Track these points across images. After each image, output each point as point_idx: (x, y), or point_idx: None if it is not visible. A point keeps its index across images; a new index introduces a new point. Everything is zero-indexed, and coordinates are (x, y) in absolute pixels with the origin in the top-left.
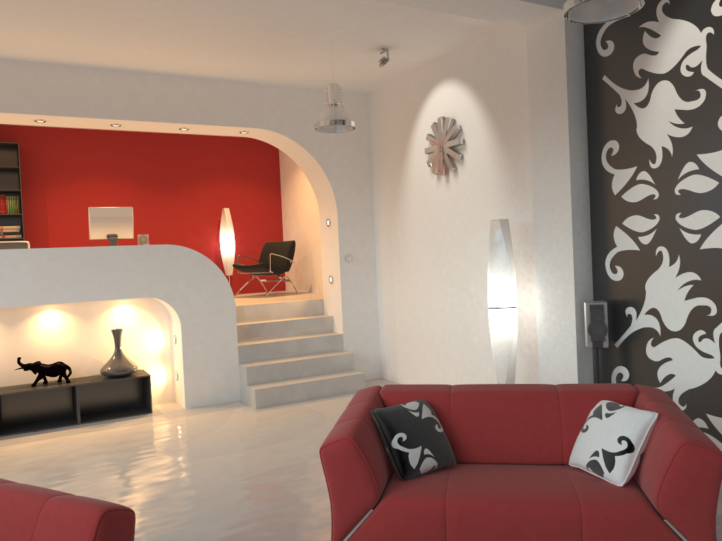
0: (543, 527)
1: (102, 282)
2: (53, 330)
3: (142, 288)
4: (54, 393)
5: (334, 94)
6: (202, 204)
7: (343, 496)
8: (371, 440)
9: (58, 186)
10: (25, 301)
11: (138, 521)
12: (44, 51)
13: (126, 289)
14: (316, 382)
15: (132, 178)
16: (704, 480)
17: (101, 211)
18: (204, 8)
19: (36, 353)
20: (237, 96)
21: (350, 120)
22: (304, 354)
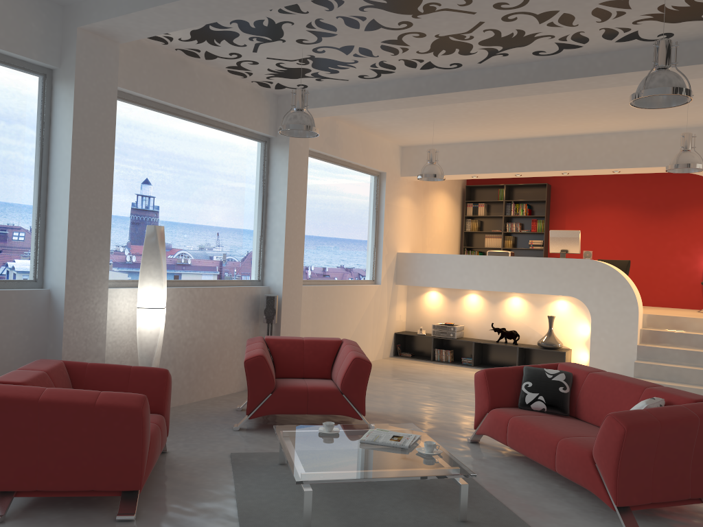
0: (540, 445)
1: (539, 282)
2: (516, 309)
3: (565, 289)
4: (512, 351)
5: (683, 141)
6: (694, 226)
7: (477, 401)
8: (506, 379)
9: (574, 212)
10: (493, 288)
11: (452, 407)
12: (510, 134)
13: (554, 288)
14: (693, 389)
15: (631, 205)
16: (611, 442)
17: (557, 233)
18: (563, 101)
19: (505, 322)
20: (657, 142)
21: (695, 162)
22: (702, 366)
